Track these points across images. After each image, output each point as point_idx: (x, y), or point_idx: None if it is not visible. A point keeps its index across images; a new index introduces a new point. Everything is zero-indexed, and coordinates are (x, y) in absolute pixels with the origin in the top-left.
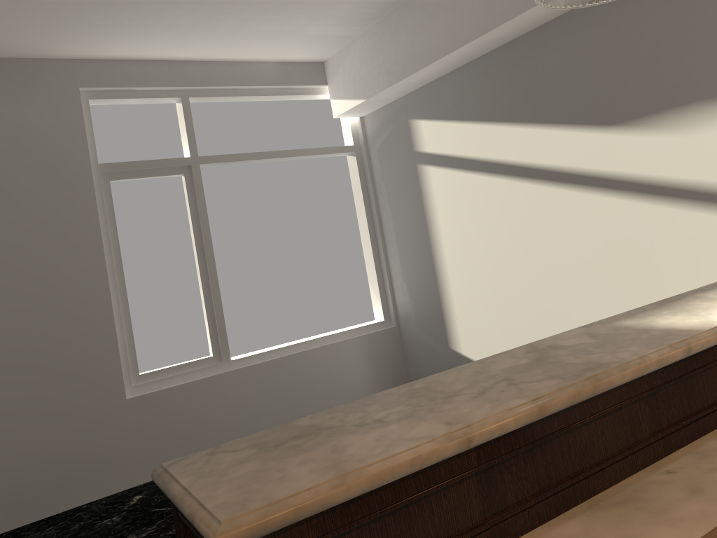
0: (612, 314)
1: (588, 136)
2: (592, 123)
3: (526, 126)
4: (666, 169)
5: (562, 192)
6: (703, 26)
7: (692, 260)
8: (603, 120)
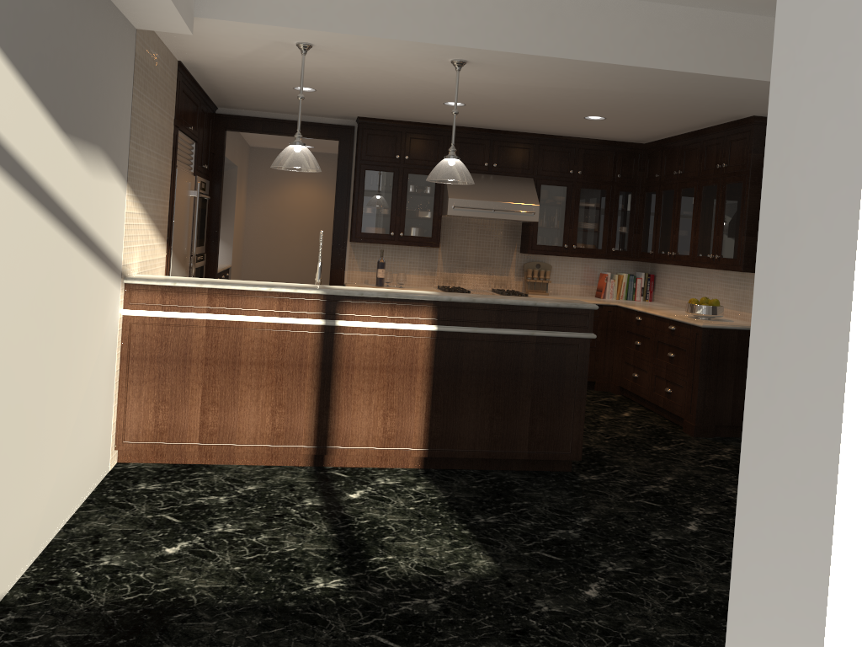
0: (28, 397)
1: (51, 132)
2: (55, 118)
3: (7, 64)
4: (80, 206)
5: (20, 204)
6: (108, 80)
7: (77, 310)
8: (61, 121)
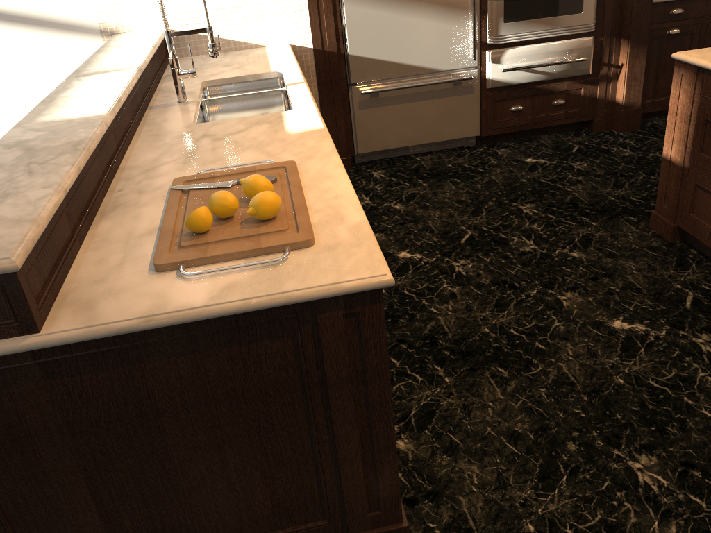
0: None
1: None
2: None
3: None
4: None
5: None
6: None
7: None
8: None
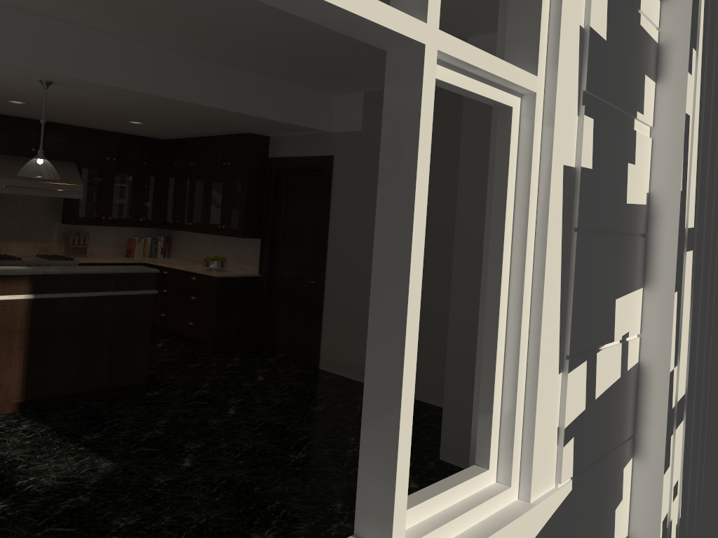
0: None
1: None
2: None
3: None
4: None
5: None
6: None
7: None
8: None
